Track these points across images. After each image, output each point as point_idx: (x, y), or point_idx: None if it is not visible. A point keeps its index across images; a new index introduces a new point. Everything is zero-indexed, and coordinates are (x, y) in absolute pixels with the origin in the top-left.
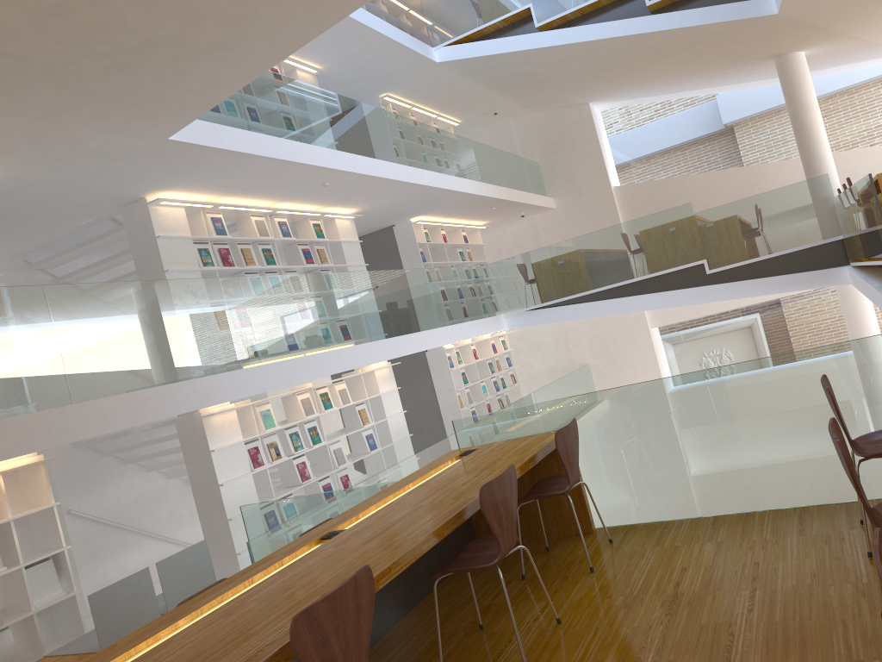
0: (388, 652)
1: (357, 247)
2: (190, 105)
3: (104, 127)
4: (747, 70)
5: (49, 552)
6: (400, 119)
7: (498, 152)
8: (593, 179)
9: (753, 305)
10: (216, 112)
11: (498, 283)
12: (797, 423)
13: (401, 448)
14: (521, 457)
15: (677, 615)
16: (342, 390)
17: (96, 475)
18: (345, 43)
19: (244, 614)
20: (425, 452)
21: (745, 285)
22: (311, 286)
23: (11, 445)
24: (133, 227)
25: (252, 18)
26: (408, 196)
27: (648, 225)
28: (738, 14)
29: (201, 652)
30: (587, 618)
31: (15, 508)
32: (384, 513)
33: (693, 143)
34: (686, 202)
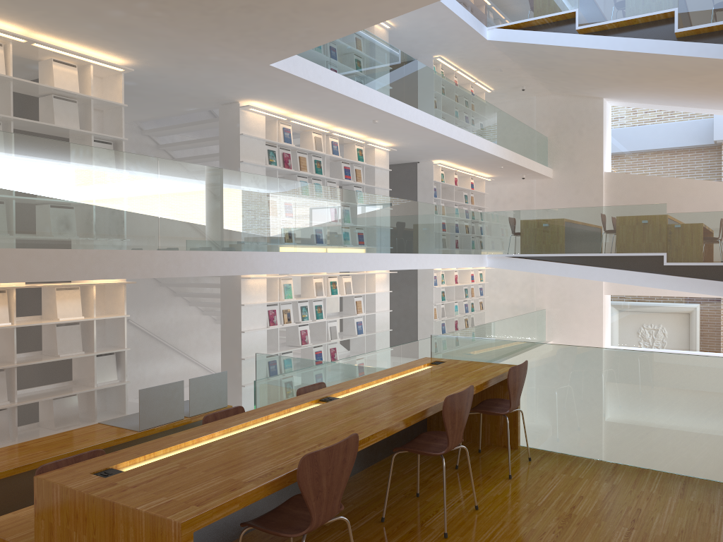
0: (345, 492)
1: (386, 174)
2: (293, 45)
3: (226, 47)
4: None
5: (114, 349)
6: (446, 81)
7: (517, 122)
8: (590, 162)
9: (696, 298)
10: (308, 50)
11: (489, 229)
12: (702, 412)
13: (381, 338)
14: (478, 379)
15: (567, 530)
16: (347, 282)
17: (152, 298)
18: (418, 10)
19: (262, 441)
20: (400, 348)
21: (693, 282)
22: (346, 200)
23: (113, 269)
24: (224, 123)
25: None
26: (436, 143)
27: (625, 213)
28: None
29: (232, 460)
30: (498, 512)
31: (98, 311)
32: (368, 394)
33: (683, 152)
34: (662, 199)
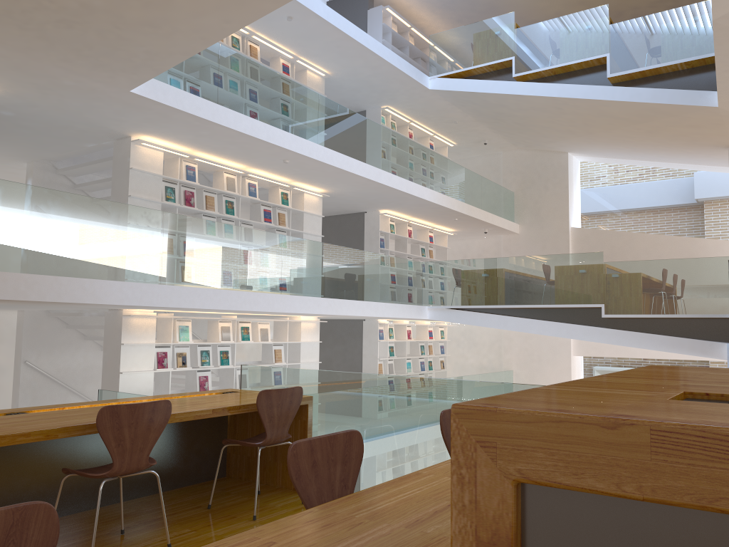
0: None
1: (318, 220)
2: (140, 67)
3: (71, 69)
4: (706, 154)
5: None
6: (375, 126)
7: (472, 174)
8: (556, 217)
9: (668, 360)
10: (189, 82)
11: (430, 279)
12: None
13: None
14: (232, 404)
15: None
16: (264, 329)
17: (57, 341)
18: (348, 57)
19: None
20: None
21: (632, 336)
22: (234, 236)
23: None
24: (117, 157)
25: (170, 5)
26: (369, 189)
27: (562, 262)
28: (683, 100)
29: None
30: None
31: None
32: (72, 411)
33: (650, 207)
34: (630, 255)
